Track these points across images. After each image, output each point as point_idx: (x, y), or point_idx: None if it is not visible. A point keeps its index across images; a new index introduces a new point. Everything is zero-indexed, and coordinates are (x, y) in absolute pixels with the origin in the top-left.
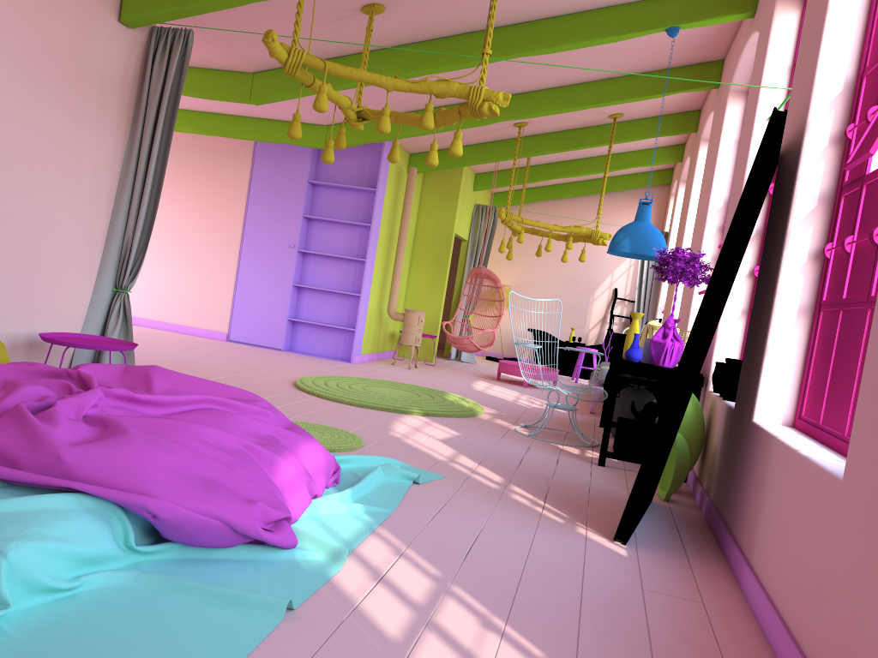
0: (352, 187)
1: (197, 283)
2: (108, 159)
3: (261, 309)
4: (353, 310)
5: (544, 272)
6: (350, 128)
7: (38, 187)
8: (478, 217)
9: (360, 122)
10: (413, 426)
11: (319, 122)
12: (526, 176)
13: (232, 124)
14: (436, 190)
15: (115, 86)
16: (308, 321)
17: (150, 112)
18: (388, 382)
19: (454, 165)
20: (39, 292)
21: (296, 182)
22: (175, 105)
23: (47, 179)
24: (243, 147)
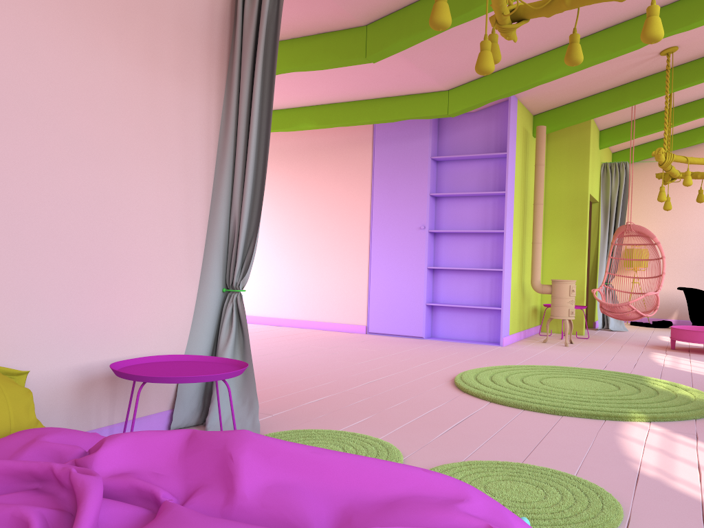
0: (479, 155)
1: (332, 278)
2: (200, 123)
3: (398, 297)
4: (495, 287)
5: (683, 225)
6: (473, 88)
7: (101, 159)
8: (607, 175)
9: (516, 23)
10: (654, 445)
11: (439, 88)
12: (670, 116)
13: (349, 111)
14: (563, 152)
15: (199, 27)
16: (447, 305)
17: (245, 56)
18: (563, 369)
19: (586, 117)
20: (118, 304)
21: (419, 161)
22: (275, 43)
23: (114, 148)
24: (363, 137)
